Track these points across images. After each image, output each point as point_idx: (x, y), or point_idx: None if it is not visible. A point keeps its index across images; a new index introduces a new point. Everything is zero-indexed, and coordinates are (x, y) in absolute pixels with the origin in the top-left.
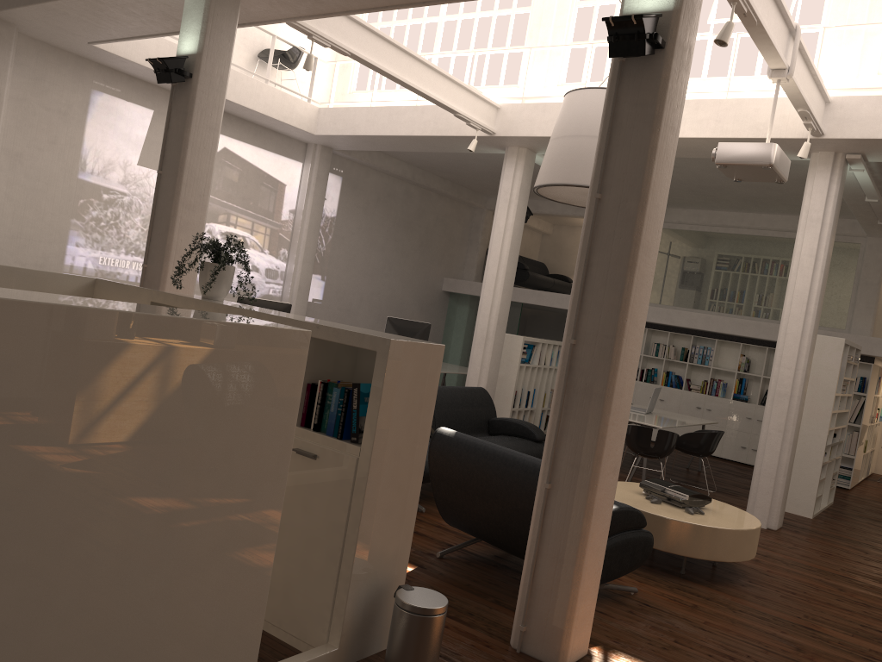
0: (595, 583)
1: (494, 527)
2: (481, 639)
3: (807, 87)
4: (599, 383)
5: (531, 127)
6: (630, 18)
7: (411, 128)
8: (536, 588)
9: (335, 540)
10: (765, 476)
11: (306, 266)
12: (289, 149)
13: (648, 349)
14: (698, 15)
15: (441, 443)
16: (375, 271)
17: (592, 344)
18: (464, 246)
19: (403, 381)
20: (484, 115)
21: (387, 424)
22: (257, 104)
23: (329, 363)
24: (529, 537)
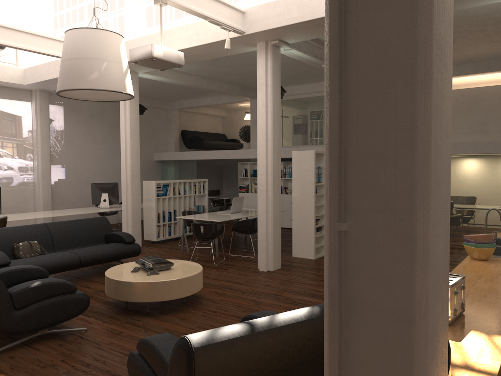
0: None
1: None
2: None
3: (207, 5)
4: None
5: None
6: None
7: None
8: None
9: None
10: (261, 240)
11: (44, 161)
12: (19, 95)
13: None
14: None
15: None
16: (102, 156)
17: None
18: (165, 132)
19: None
20: None
21: None
22: None
23: None
24: None
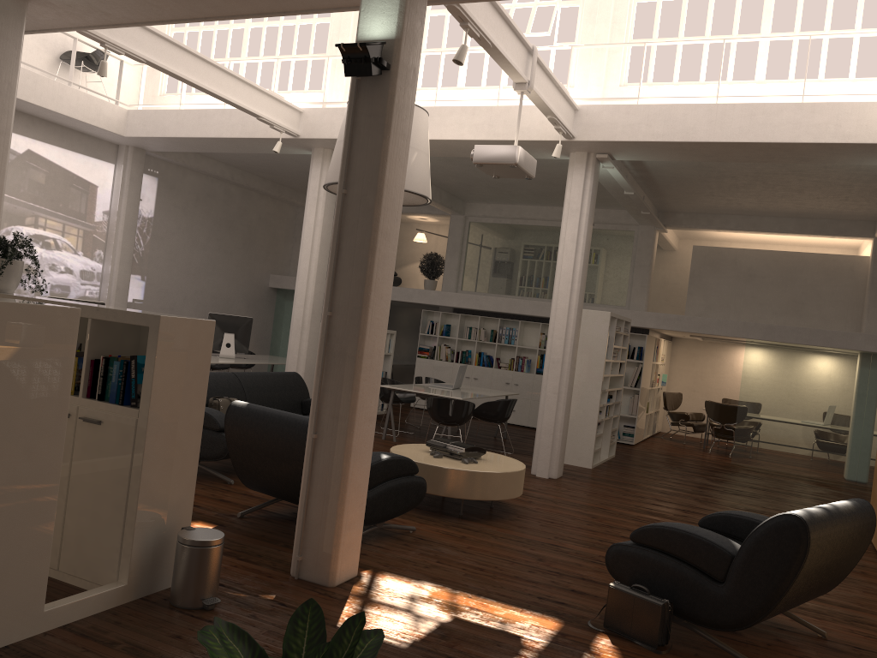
0: (360, 515)
1: (284, 482)
2: (265, 572)
3: (553, 97)
4: (351, 346)
5: (332, 129)
6: (356, 45)
7: (220, 131)
8: (308, 523)
9: (120, 491)
10: (545, 433)
11: (123, 267)
12: (100, 151)
13: (462, 333)
14: (421, 42)
15: (235, 414)
16: (199, 269)
17: (344, 315)
18: (289, 243)
19: (176, 351)
20: (287, 119)
21: (162, 389)
22: (60, 106)
23: (112, 341)
24: (302, 481)
